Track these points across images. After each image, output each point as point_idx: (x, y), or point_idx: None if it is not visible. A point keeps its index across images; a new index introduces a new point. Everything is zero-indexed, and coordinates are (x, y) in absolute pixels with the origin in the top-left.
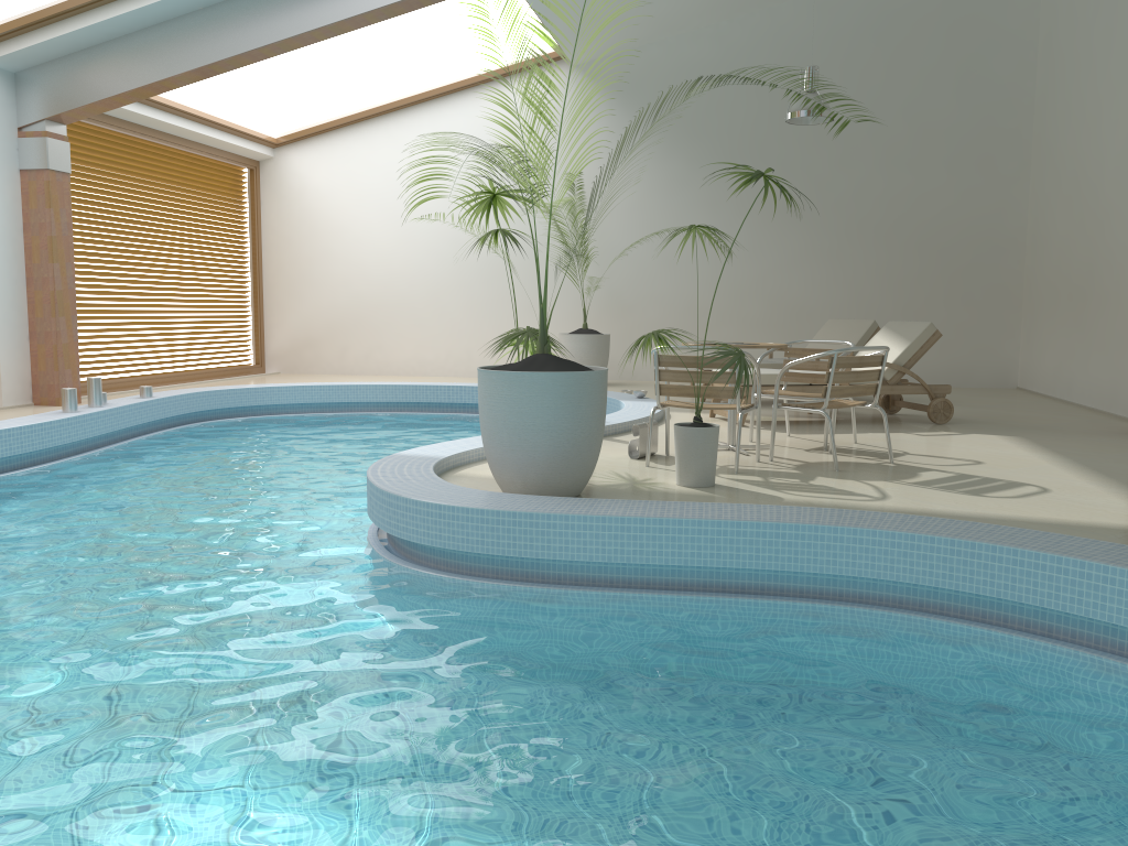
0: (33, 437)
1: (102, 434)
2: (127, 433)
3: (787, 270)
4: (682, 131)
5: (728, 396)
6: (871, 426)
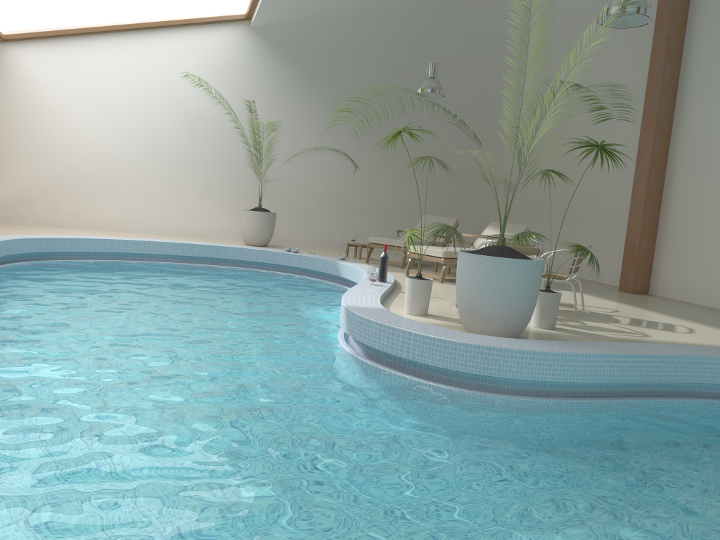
0: None
1: None
2: None
3: (376, 180)
4: (319, 84)
5: None
6: None
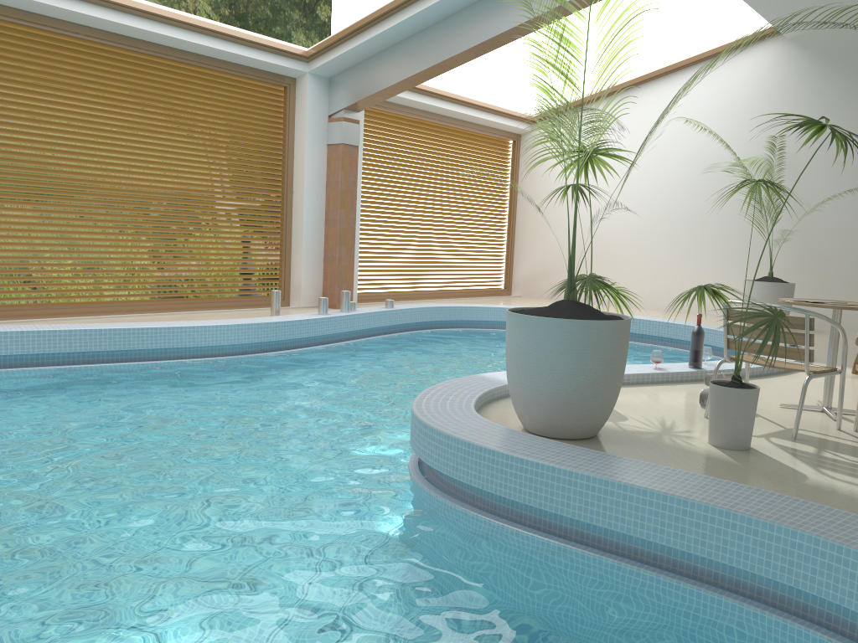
0: (285, 330)
1: (347, 332)
2: (369, 332)
3: None
4: None
5: (797, 357)
6: None
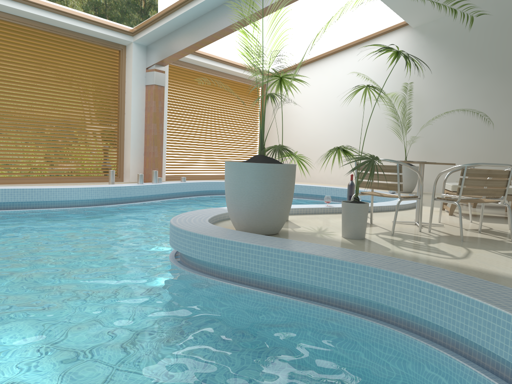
0: (115, 192)
1: (156, 195)
2: (170, 196)
3: None
4: (472, 57)
5: (394, 189)
6: None
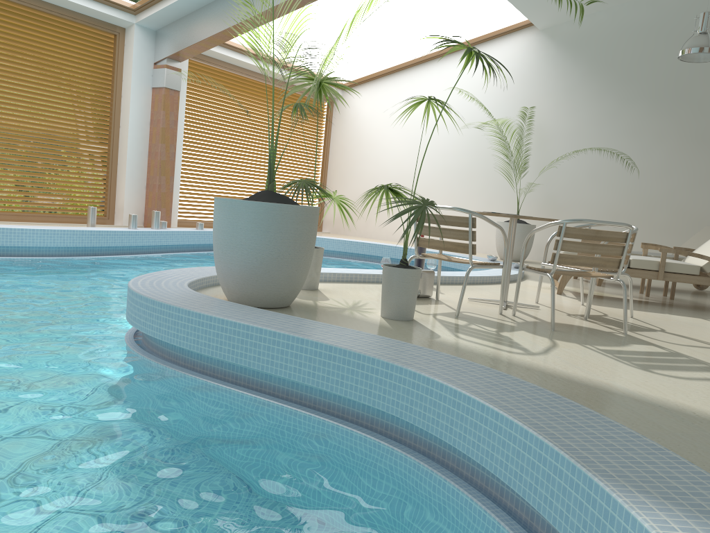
0: (92, 238)
1: (156, 246)
2: (178, 249)
3: (693, 188)
4: (617, 77)
5: (464, 251)
6: (681, 311)
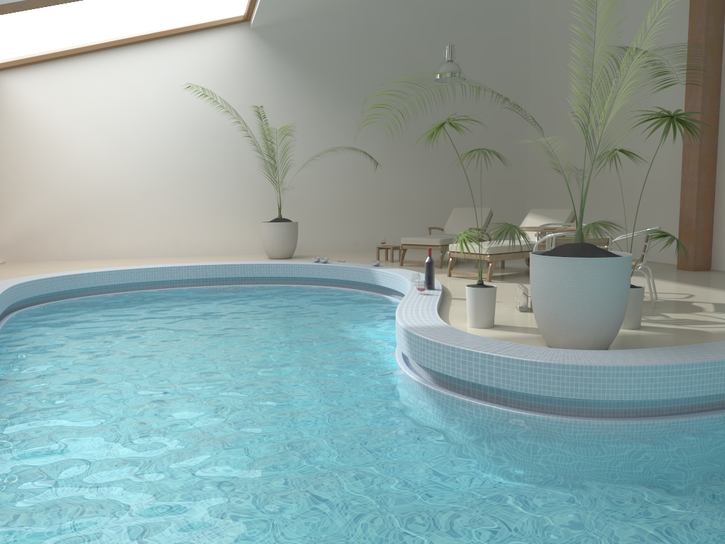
0: None
1: None
2: None
3: (397, 176)
4: (328, 81)
5: None
6: None
